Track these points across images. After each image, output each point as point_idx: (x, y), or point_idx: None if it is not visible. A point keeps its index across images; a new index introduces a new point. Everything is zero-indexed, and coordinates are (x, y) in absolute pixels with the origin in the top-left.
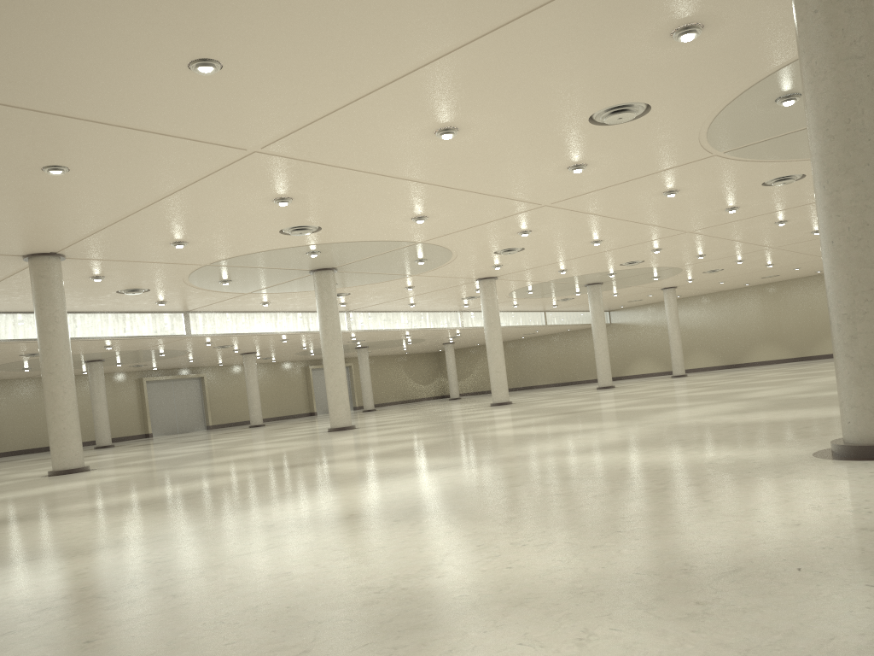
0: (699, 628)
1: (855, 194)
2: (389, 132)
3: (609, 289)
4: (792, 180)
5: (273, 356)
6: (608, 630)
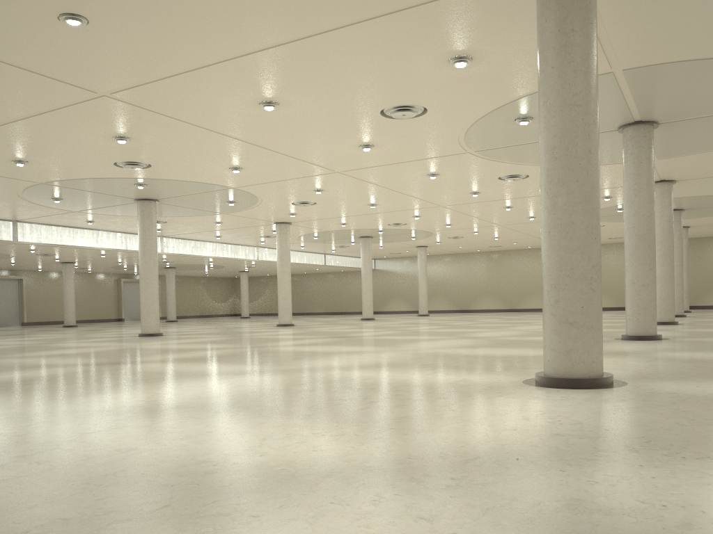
0: (455, 494)
1: (567, 200)
2: (222, 98)
3: (377, 242)
4: (519, 178)
5: (90, 267)
6: (393, 495)
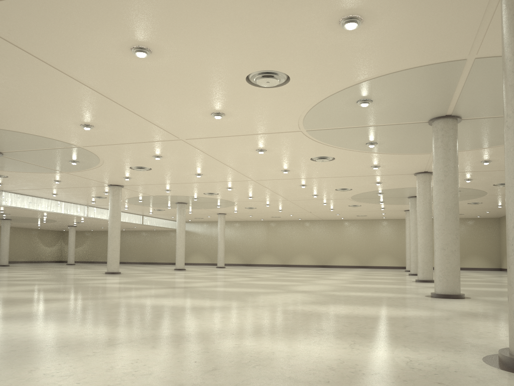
0: None
1: None
2: (93, 34)
3: (189, 208)
4: (327, 160)
5: None
6: None
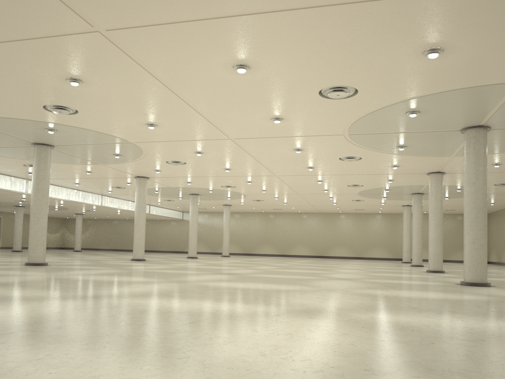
0: None
1: None
2: (207, 54)
3: (199, 199)
4: (355, 160)
5: None
6: None
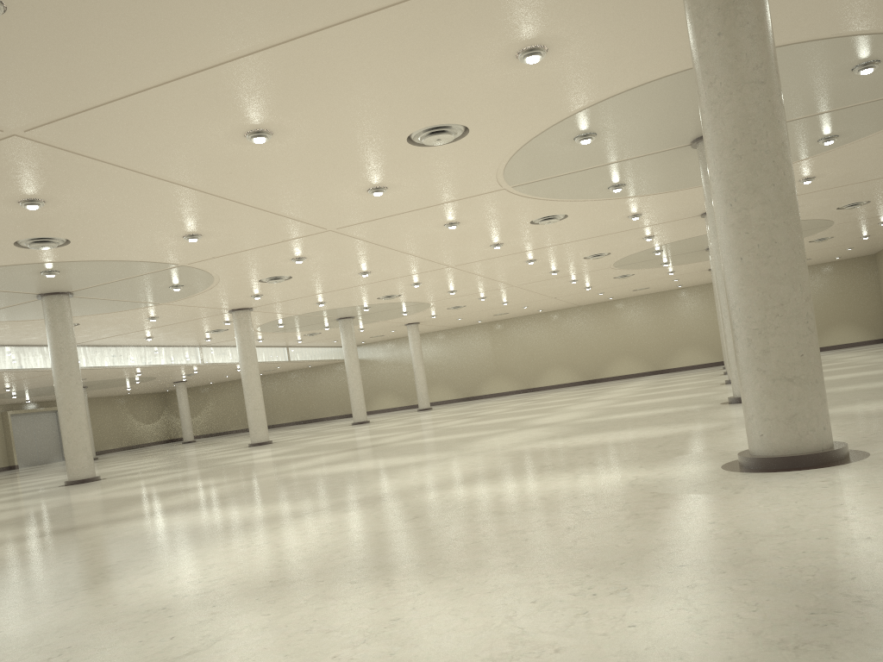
0: None
1: (763, 212)
2: (193, 128)
3: (358, 323)
4: (557, 220)
5: None
6: None
